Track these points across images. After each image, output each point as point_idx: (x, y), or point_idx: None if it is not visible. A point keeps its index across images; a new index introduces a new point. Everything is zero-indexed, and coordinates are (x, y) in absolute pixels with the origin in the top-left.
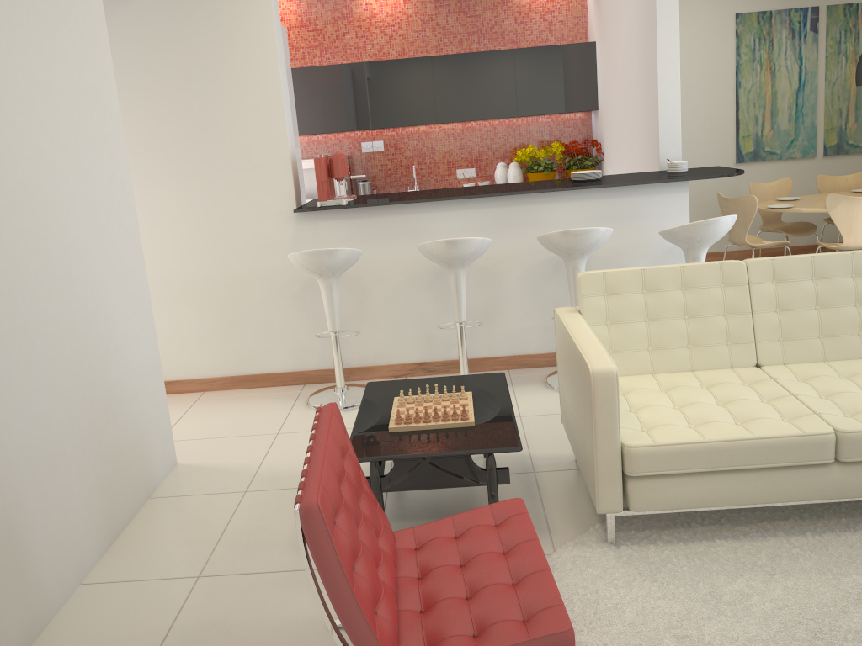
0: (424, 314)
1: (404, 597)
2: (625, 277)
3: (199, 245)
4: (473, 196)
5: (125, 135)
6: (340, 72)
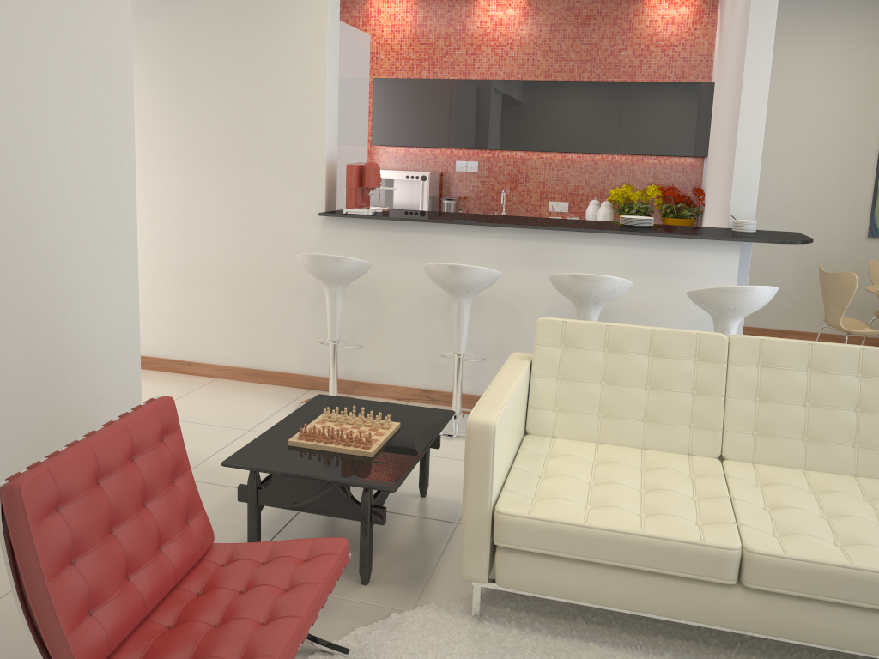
0: (435, 339)
1: (163, 609)
2: (586, 331)
3: (232, 234)
4: (497, 224)
5: (181, 119)
6: (441, 87)
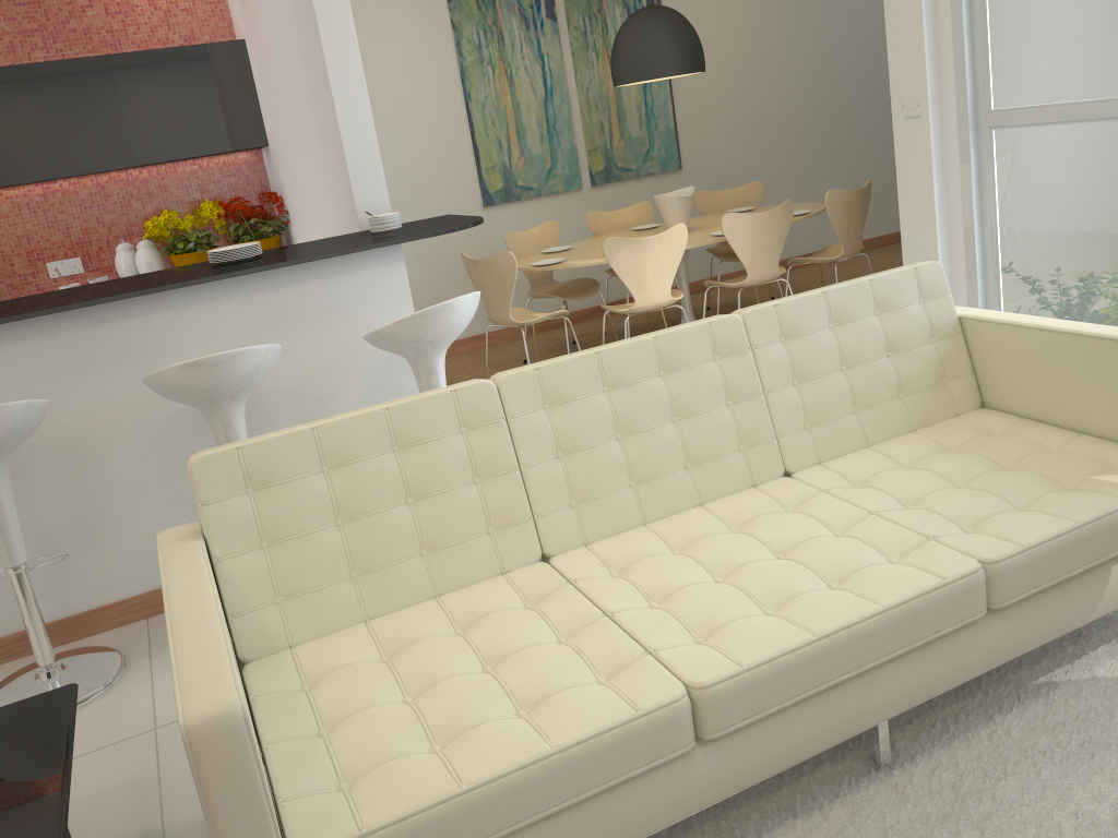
0: None
1: None
2: (283, 450)
3: None
4: (5, 319)
5: None
6: None
